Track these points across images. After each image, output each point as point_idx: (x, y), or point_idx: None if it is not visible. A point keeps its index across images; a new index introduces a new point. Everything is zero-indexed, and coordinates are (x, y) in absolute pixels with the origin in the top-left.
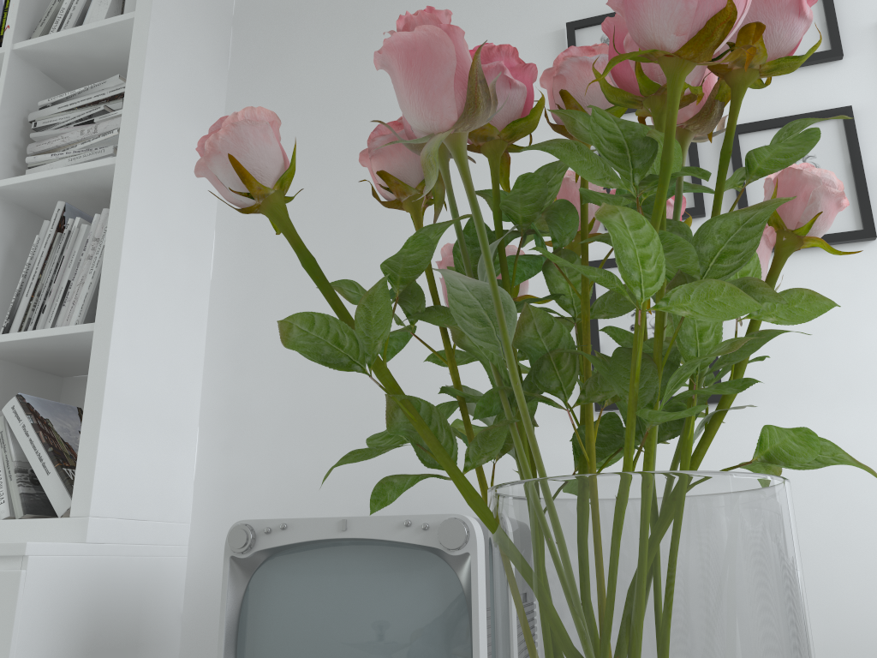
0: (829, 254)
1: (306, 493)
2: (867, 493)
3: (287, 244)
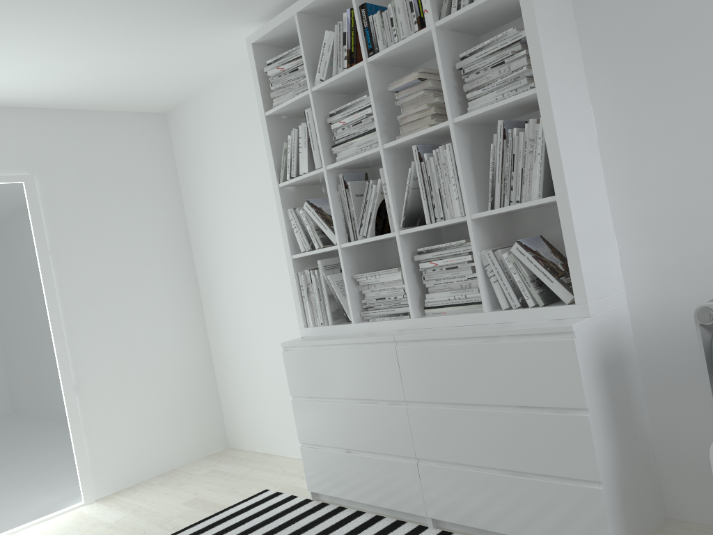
0: None
1: (704, 264)
2: None
3: (649, 103)
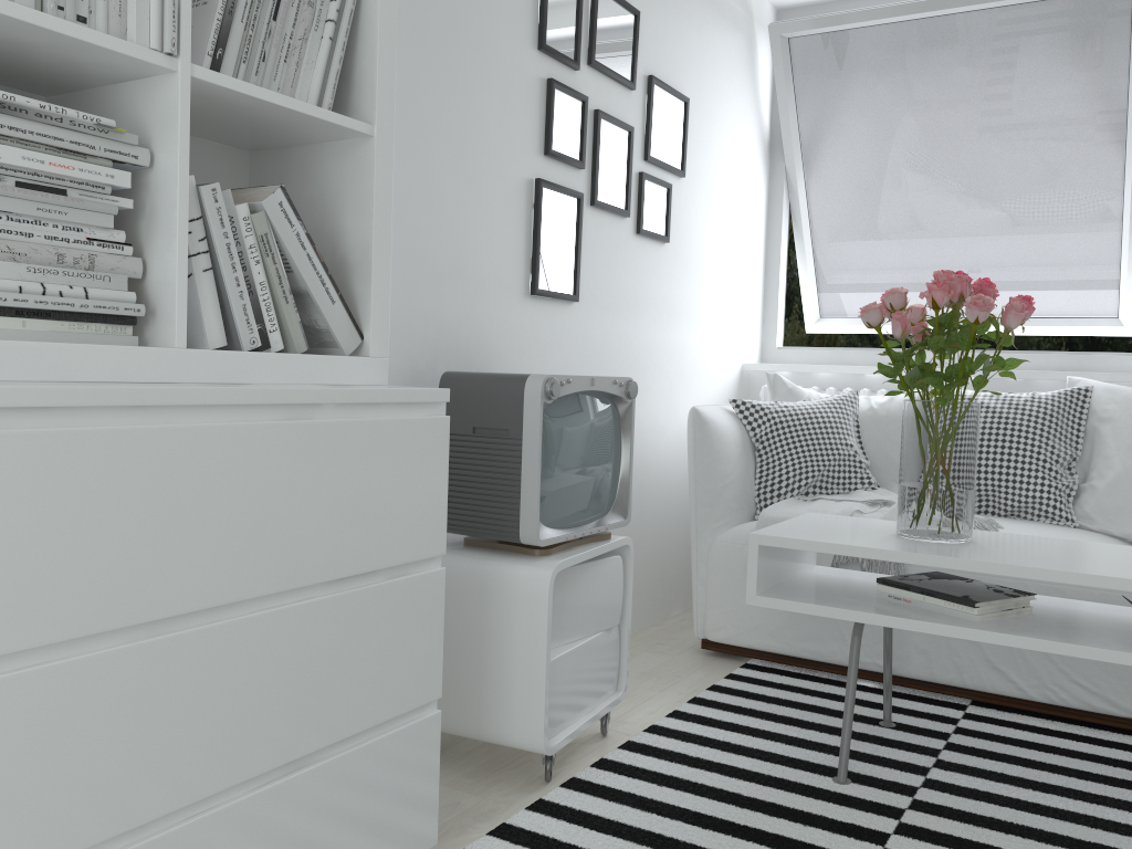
0: (613, 219)
1: None
2: (607, 363)
3: None
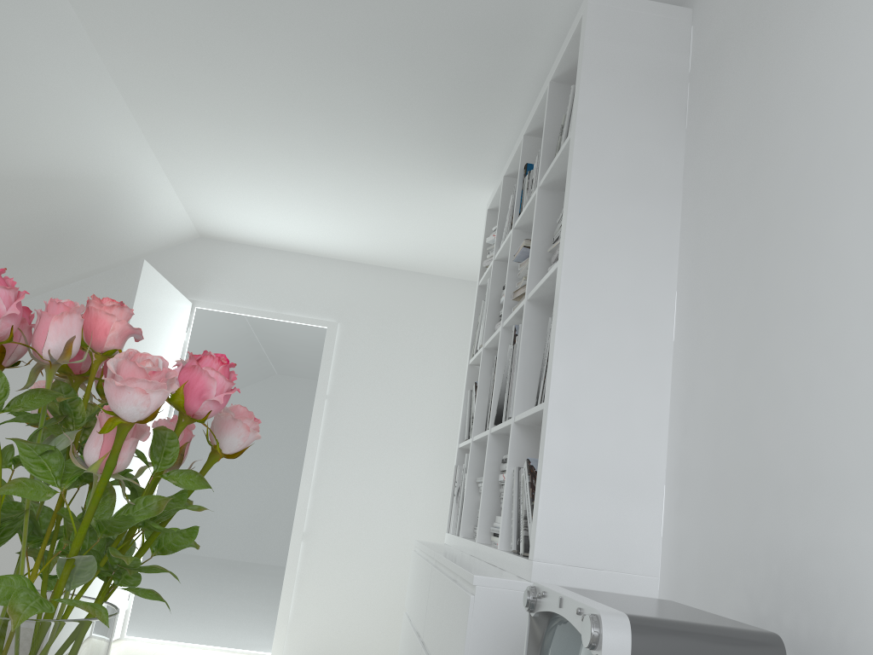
0: None
1: (717, 562)
2: None
3: (712, 295)
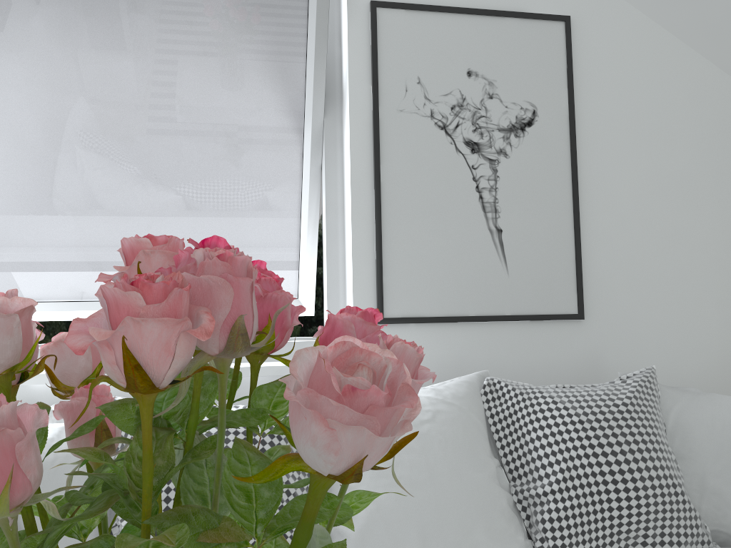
0: None
1: None
2: None
3: None
